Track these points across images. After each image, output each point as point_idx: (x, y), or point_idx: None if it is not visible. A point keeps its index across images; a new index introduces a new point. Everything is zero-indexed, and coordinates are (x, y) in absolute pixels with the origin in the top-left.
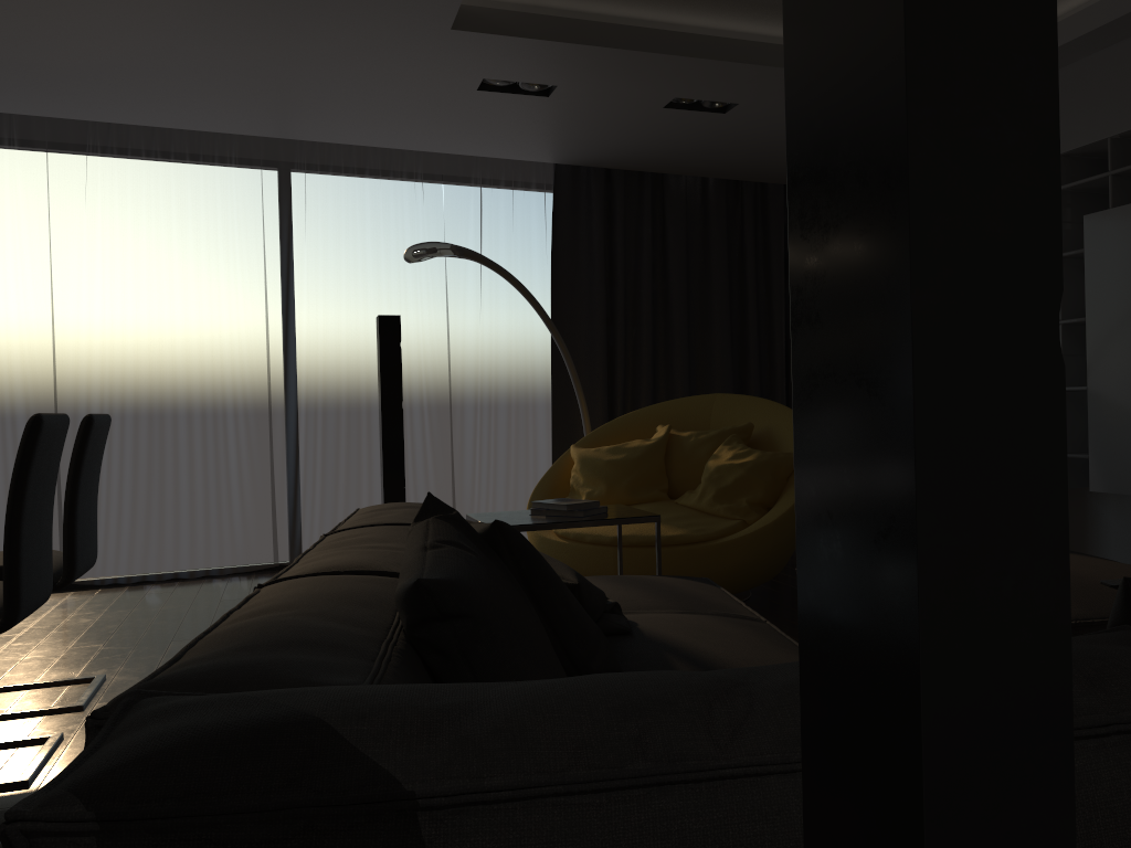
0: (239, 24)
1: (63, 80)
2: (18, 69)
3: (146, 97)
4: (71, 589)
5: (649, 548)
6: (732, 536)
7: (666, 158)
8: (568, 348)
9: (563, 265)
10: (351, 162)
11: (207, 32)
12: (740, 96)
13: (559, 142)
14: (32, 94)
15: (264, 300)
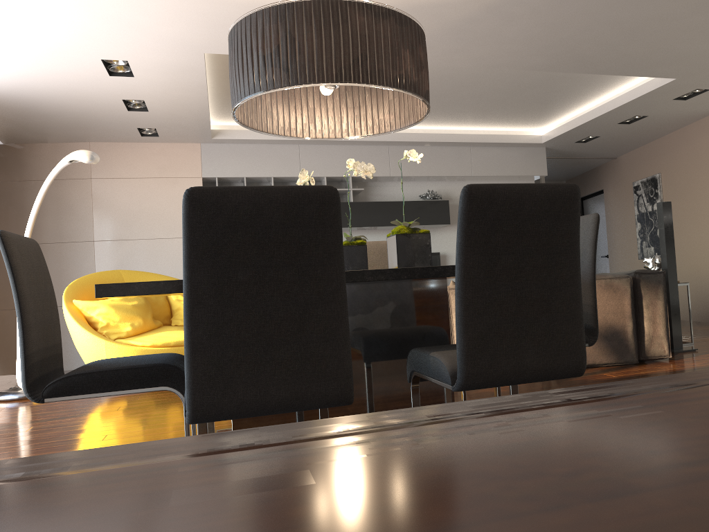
0: (164, 1)
1: None
2: None
3: None
4: None
5: None
6: None
7: (12, 109)
8: None
9: None
10: None
11: None
12: (161, 110)
13: (4, 82)
14: None
15: None
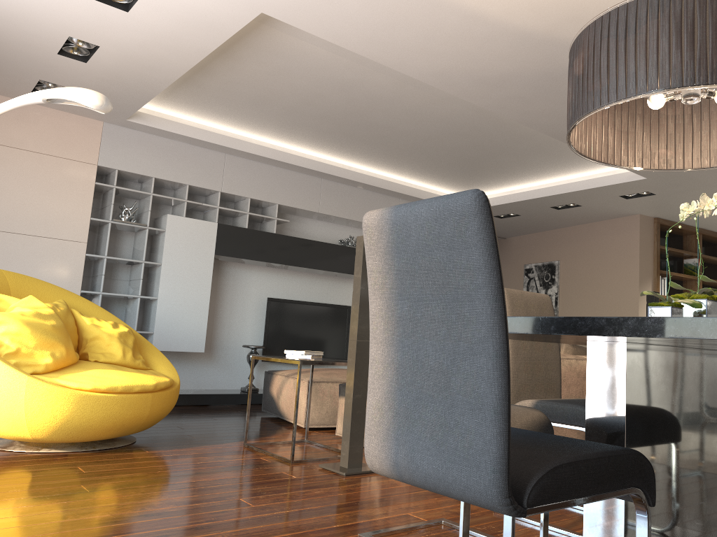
0: None
1: None
2: None
3: None
4: None
5: (165, 390)
6: (174, 378)
7: None
8: None
9: None
10: None
11: None
12: (105, 66)
13: None
14: None
15: None
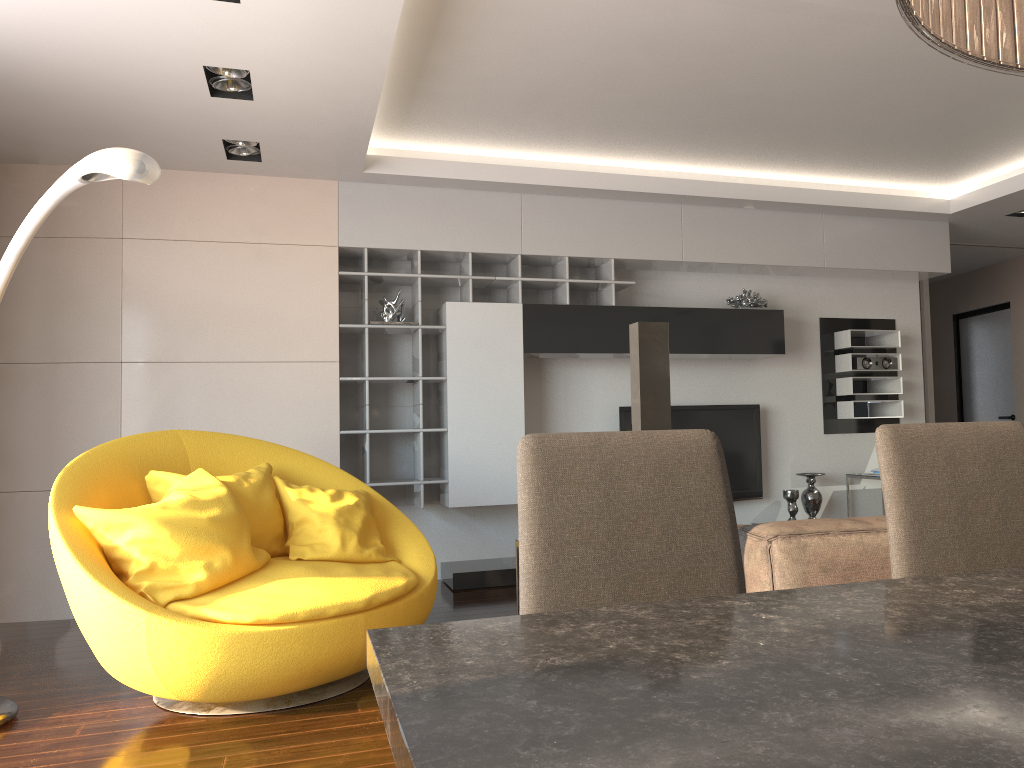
0: None
1: None
2: None
3: None
4: None
5: (393, 603)
6: (426, 573)
7: None
8: None
9: None
10: None
11: None
12: (279, 99)
13: None
14: None
15: None
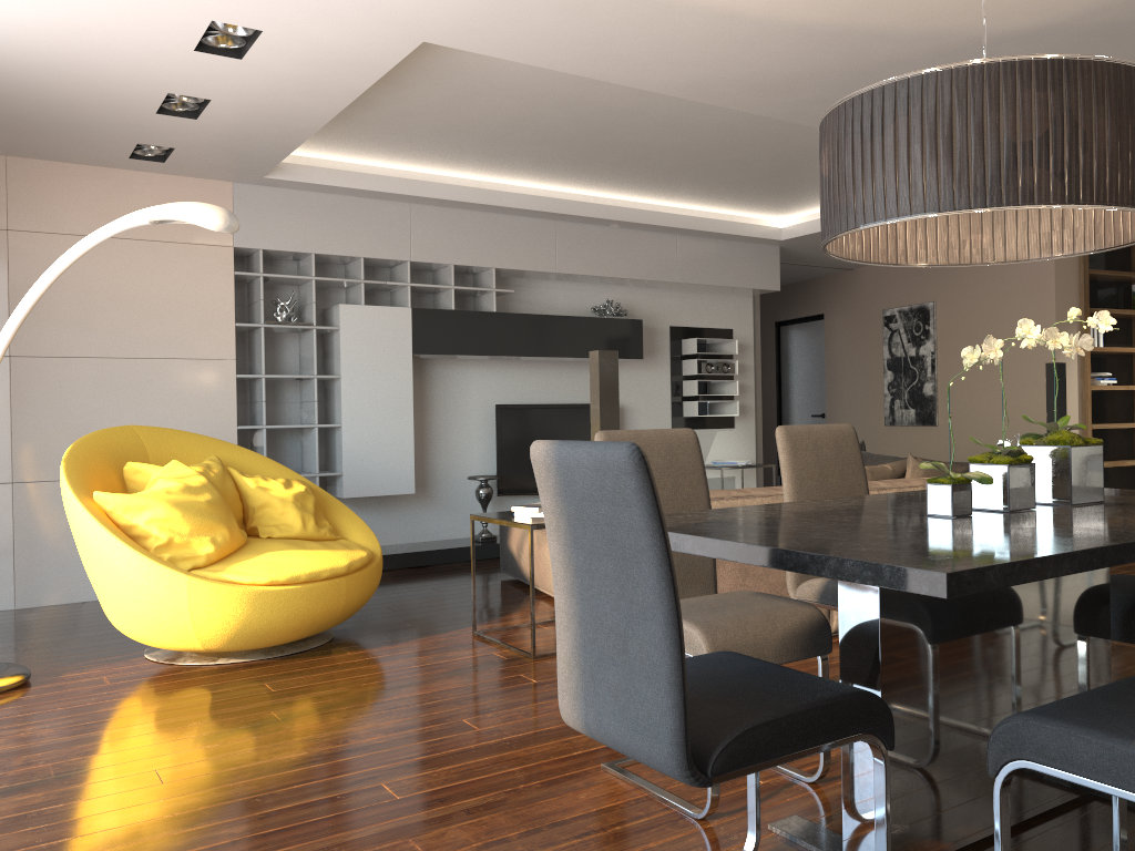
0: None
1: None
2: None
3: None
4: None
5: (362, 570)
6: (374, 548)
7: None
8: None
9: None
10: None
11: None
12: (223, 121)
13: None
14: None
15: None
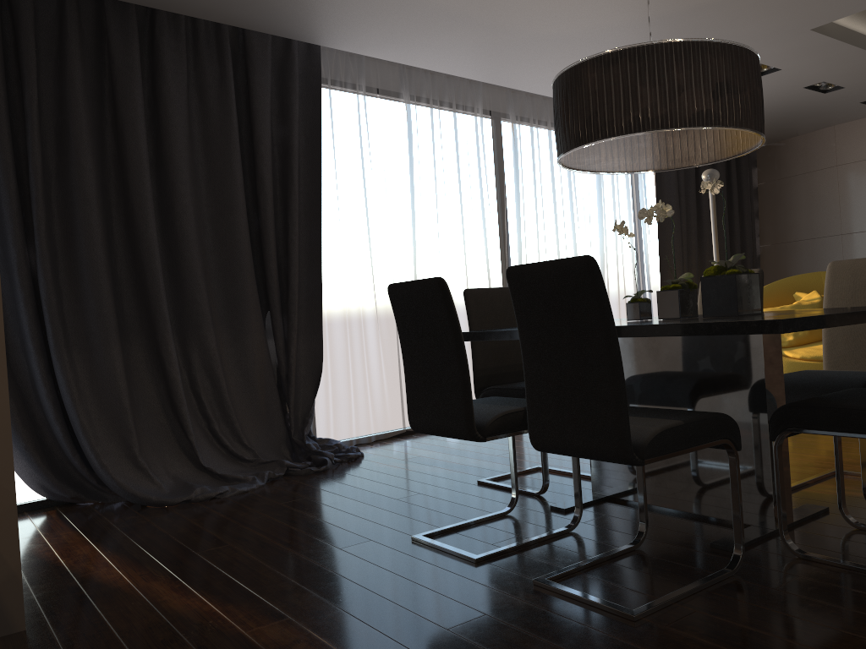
0: (706, 15)
1: (507, 42)
2: (498, 32)
3: (527, 59)
4: (404, 435)
5: None
6: None
7: None
8: (661, 249)
9: (656, 192)
10: (535, 115)
11: (676, 19)
12: (855, 83)
13: None
14: (458, 51)
15: (498, 214)
